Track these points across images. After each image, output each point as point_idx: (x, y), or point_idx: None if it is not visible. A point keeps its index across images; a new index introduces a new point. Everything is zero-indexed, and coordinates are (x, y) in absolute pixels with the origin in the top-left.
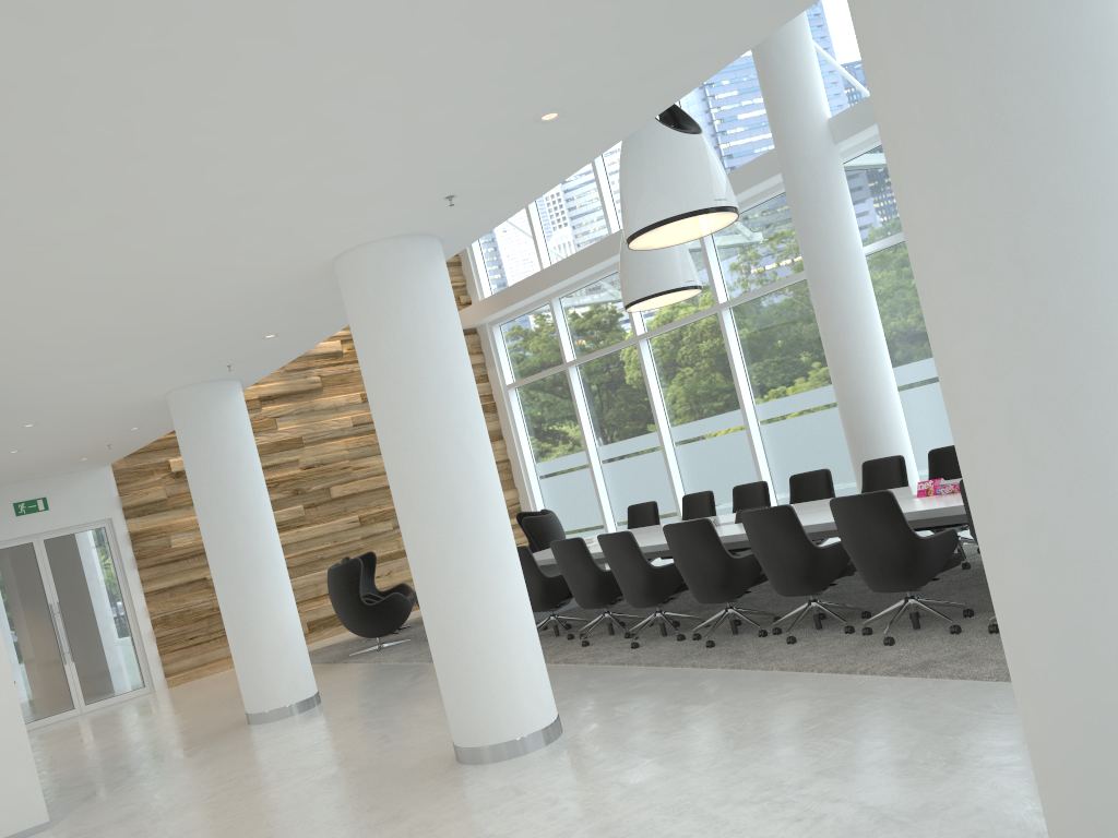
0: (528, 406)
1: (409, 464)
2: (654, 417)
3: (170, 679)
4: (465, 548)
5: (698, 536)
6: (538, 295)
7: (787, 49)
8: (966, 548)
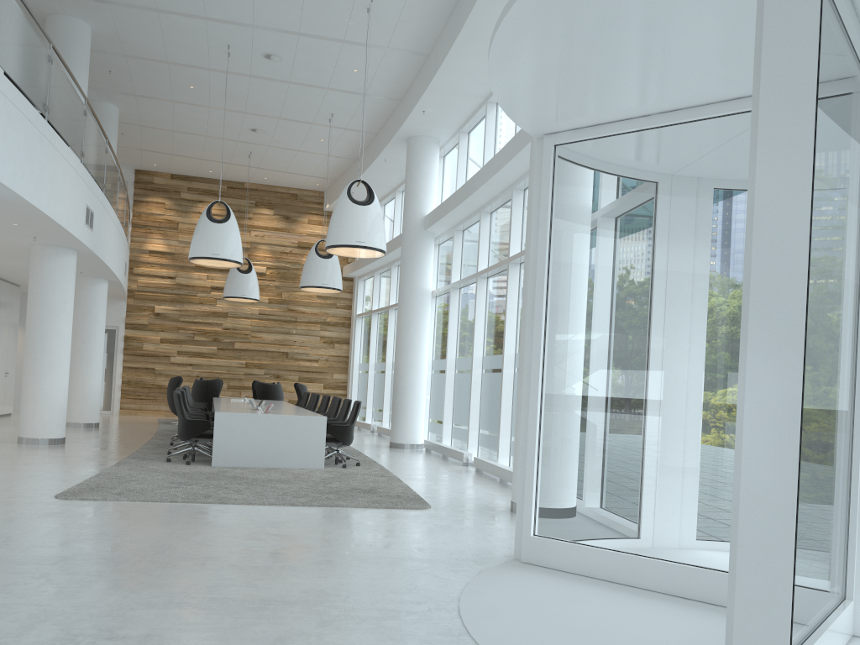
0: (363, 329)
1: (26, 327)
2: (385, 353)
3: (121, 411)
4: (32, 363)
5: None
6: (365, 268)
7: (413, 174)
8: (351, 453)
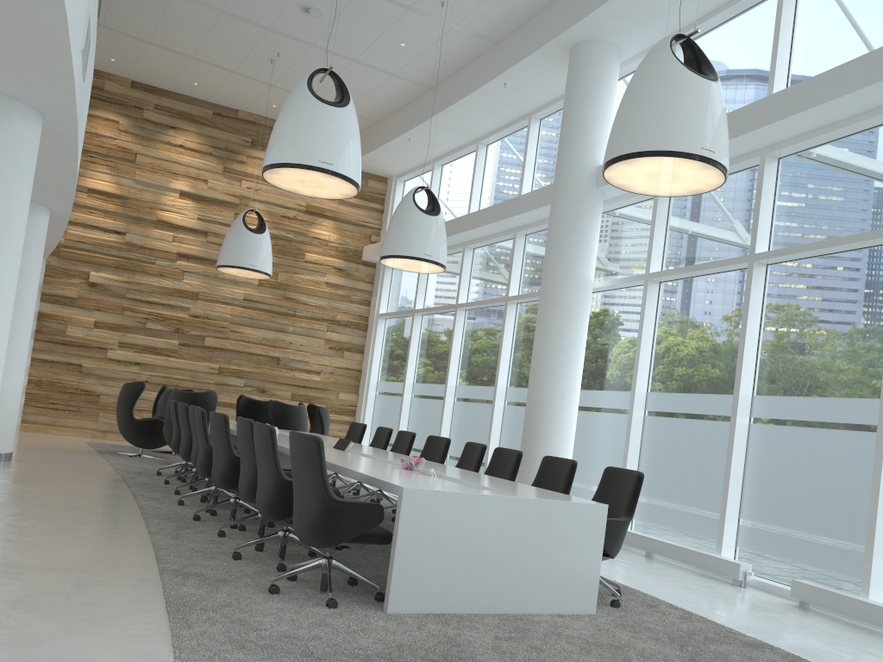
0: (388, 335)
1: None
2: (447, 372)
3: (24, 425)
4: None
5: (217, 426)
6: None
7: (584, 99)
8: None
